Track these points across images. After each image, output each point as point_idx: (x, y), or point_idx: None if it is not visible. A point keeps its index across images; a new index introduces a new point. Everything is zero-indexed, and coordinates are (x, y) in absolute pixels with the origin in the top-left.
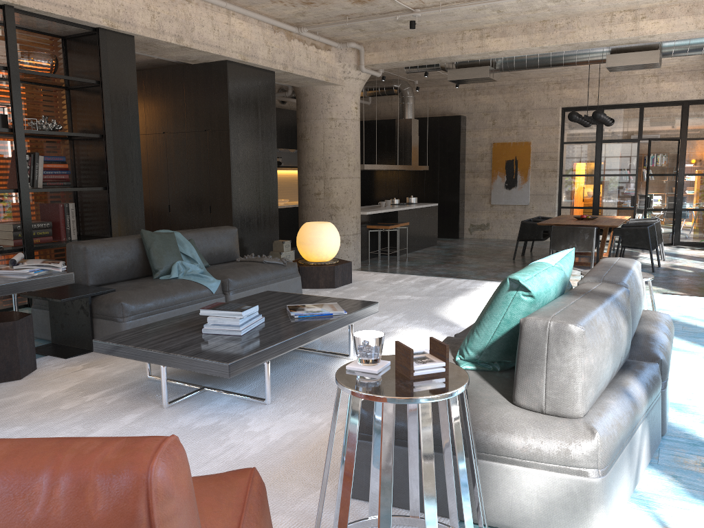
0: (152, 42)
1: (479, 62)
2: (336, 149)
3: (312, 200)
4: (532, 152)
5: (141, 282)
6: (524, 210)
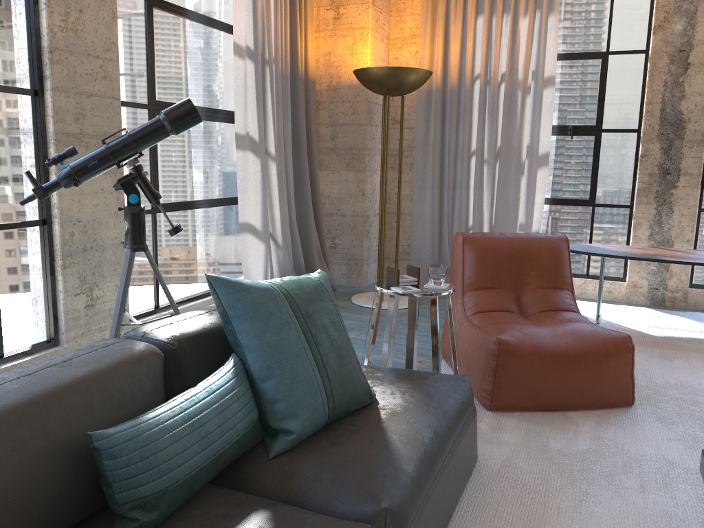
0: None
1: None
2: None
3: None
4: None
5: None
6: None
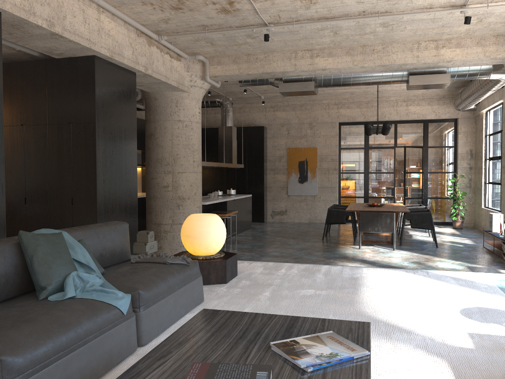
0: (21, 25)
1: (303, 79)
2: (183, 147)
3: (161, 192)
4: (318, 155)
5: (22, 308)
6: (313, 199)
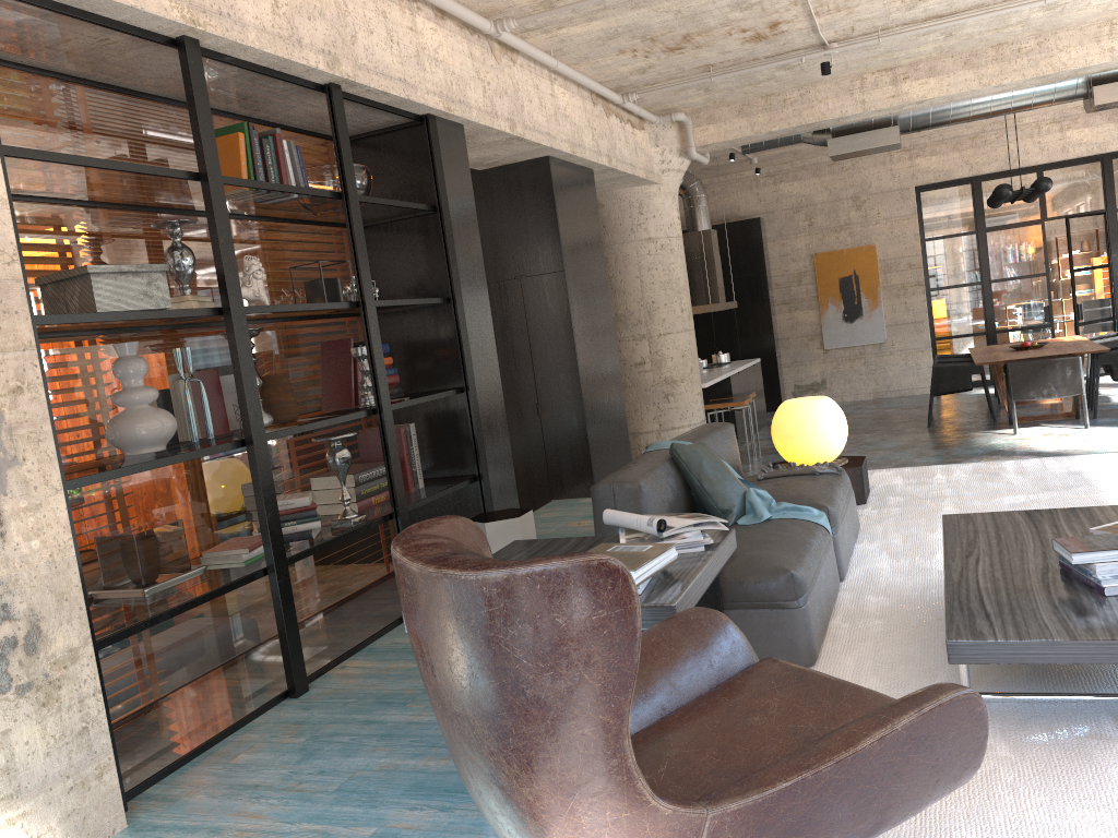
0: (473, 135)
1: (872, 123)
2: (662, 287)
3: (631, 375)
4: (879, 260)
5: None
6: (879, 350)
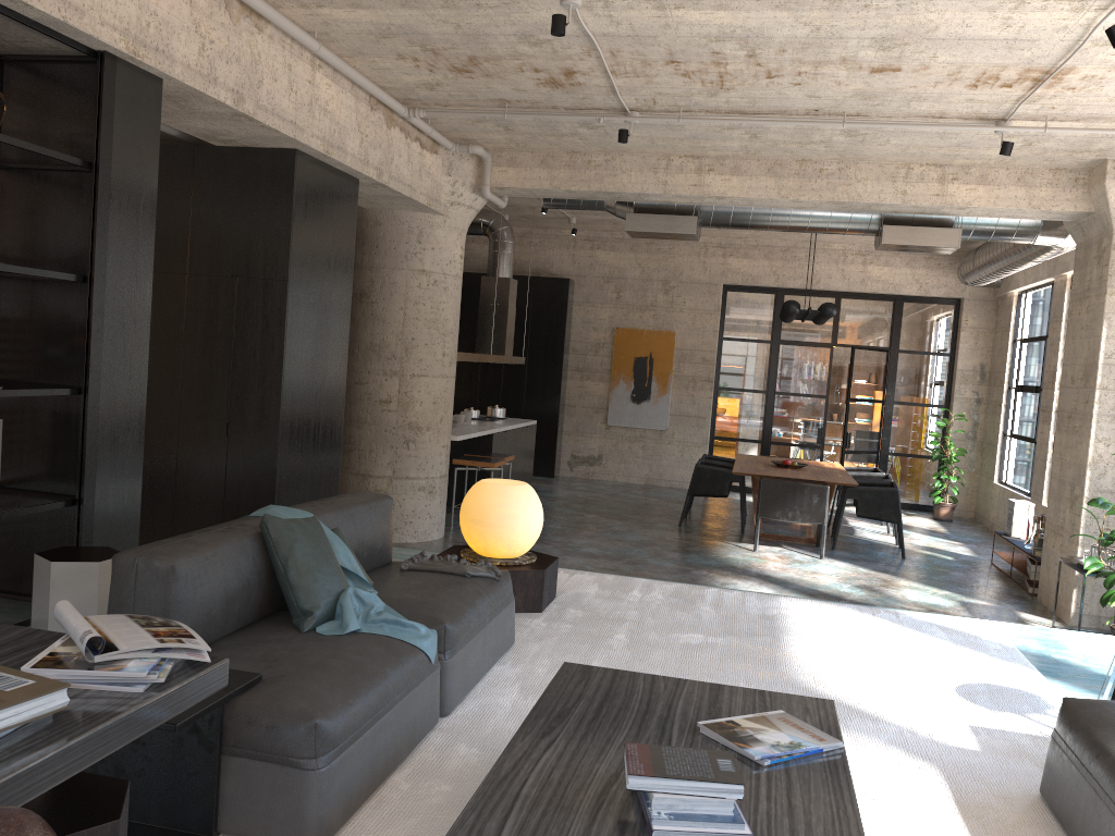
0: (185, 97)
1: (675, 208)
2: (426, 325)
3: (374, 412)
4: (676, 348)
5: (287, 644)
6: (659, 437)
